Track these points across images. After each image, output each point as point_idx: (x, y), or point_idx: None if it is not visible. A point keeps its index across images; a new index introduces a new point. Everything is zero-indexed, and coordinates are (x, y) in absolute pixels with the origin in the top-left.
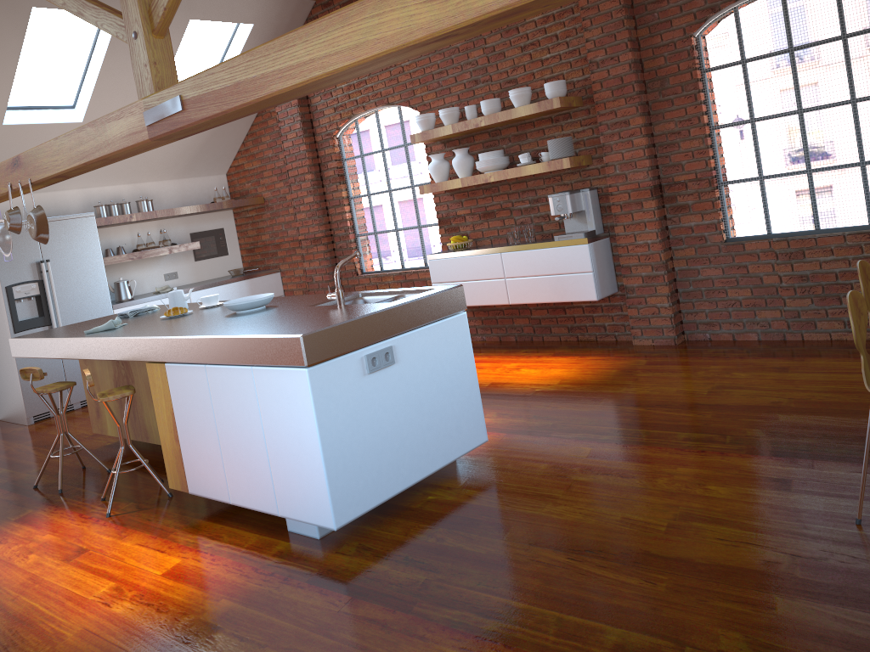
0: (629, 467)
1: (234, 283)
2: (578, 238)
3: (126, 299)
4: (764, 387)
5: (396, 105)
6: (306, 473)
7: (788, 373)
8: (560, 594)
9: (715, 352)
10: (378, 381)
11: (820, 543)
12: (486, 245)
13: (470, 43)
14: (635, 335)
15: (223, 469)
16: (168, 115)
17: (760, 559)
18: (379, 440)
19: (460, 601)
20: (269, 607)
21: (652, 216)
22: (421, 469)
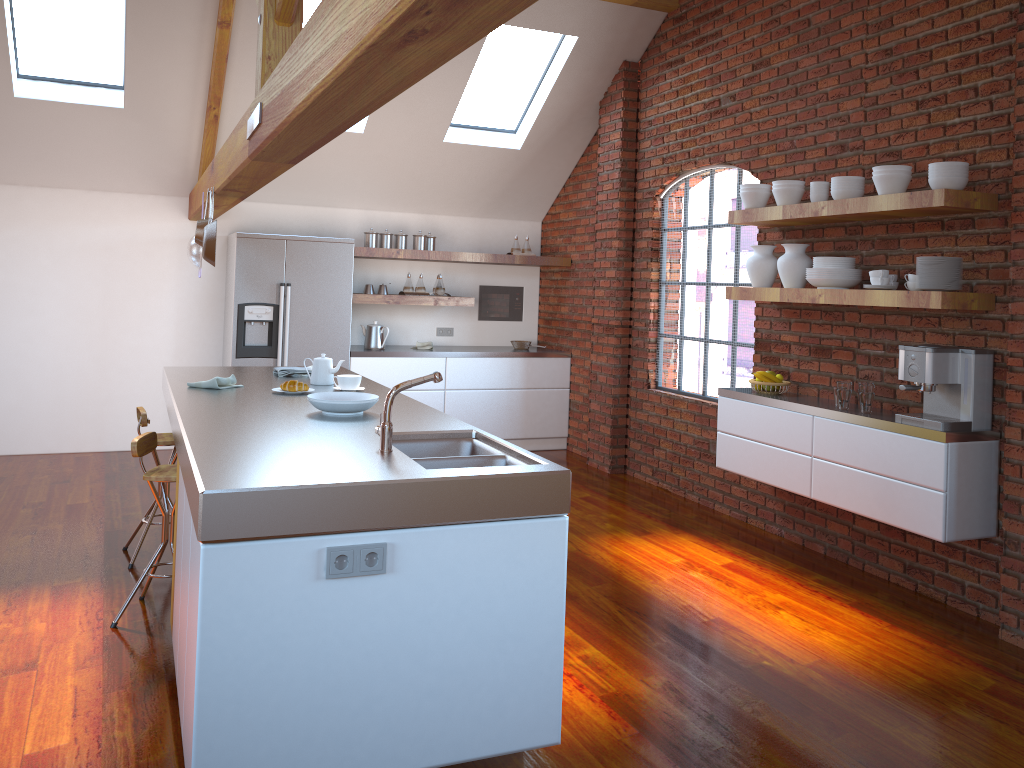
0: None
1: (505, 359)
2: (931, 429)
3: (373, 347)
4: None
5: (735, 166)
6: (190, 701)
7: None
8: None
9: None
10: (344, 594)
11: None
12: (807, 397)
13: (844, 88)
14: (1005, 623)
15: (178, 632)
16: (254, 127)
17: None
18: (320, 689)
19: None
20: None
21: None
22: (398, 758)
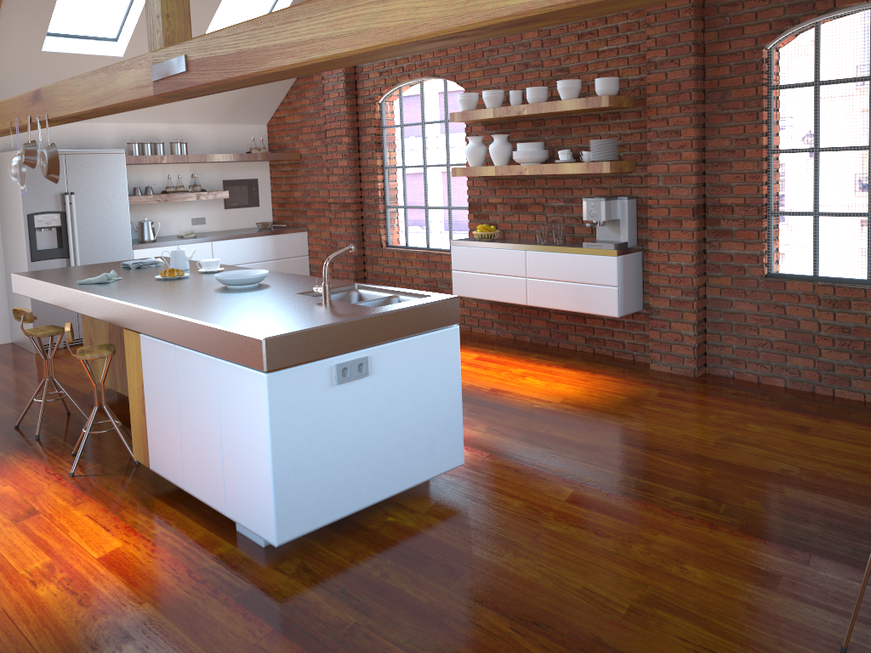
0: (606, 522)
1: (258, 238)
2: (607, 249)
3: (148, 240)
4: (777, 448)
5: (442, 78)
6: (255, 480)
7: (808, 435)
8: None
9: (735, 394)
10: (347, 393)
11: None
12: (513, 239)
13: None
14: (653, 359)
15: (181, 454)
16: (173, 73)
17: None
18: (339, 455)
19: None
20: (188, 623)
21: (690, 237)
22: (383, 489)
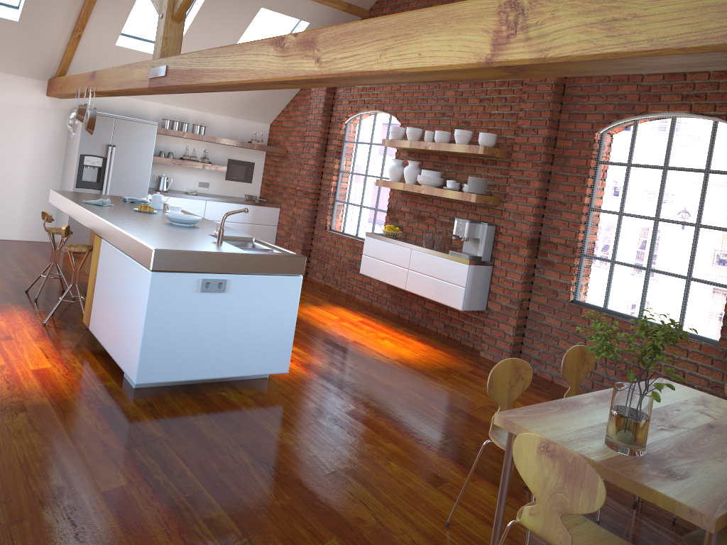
0: (361, 429)
1: (241, 205)
2: (463, 258)
3: (161, 190)
4: None
5: (388, 113)
6: (133, 340)
7: None
8: (218, 479)
9: None
10: (207, 299)
11: (406, 524)
12: (410, 240)
13: (448, 84)
14: (483, 348)
15: (104, 320)
16: (159, 76)
17: (357, 516)
18: (192, 339)
19: (162, 457)
20: (63, 412)
21: (522, 261)
22: (221, 371)
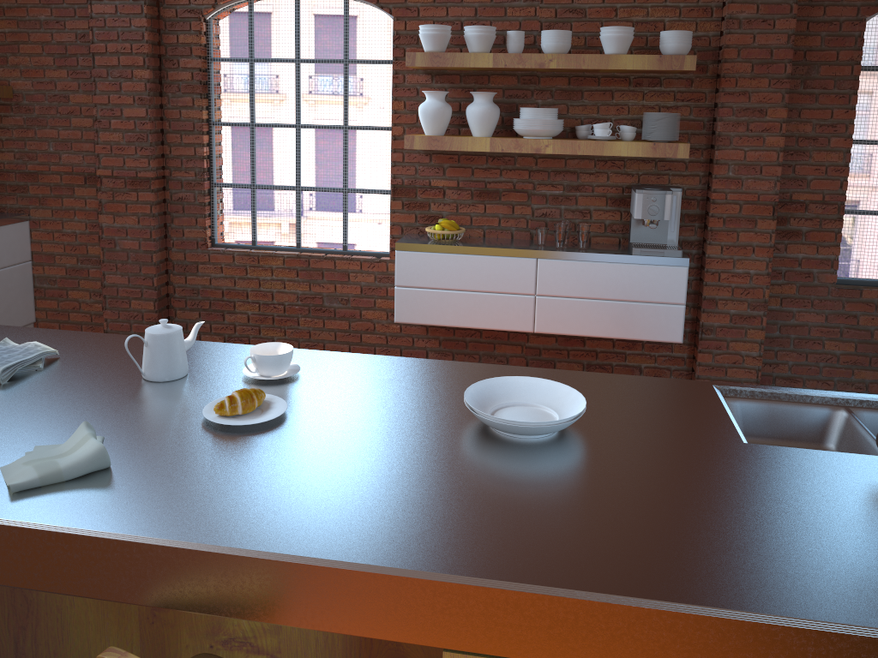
0: None
1: None
2: (674, 257)
3: None
4: None
5: None
6: None
7: None
8: None
9: None
10: None
11: None
12: (481, 239)
13: None
14: None
15: None
16: None
17: None
18: None
19: None
20: None
21: (767, 240)
22: None
